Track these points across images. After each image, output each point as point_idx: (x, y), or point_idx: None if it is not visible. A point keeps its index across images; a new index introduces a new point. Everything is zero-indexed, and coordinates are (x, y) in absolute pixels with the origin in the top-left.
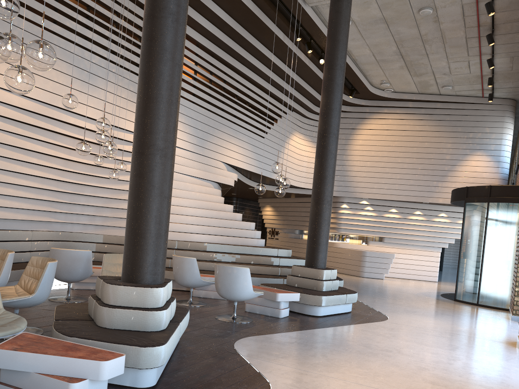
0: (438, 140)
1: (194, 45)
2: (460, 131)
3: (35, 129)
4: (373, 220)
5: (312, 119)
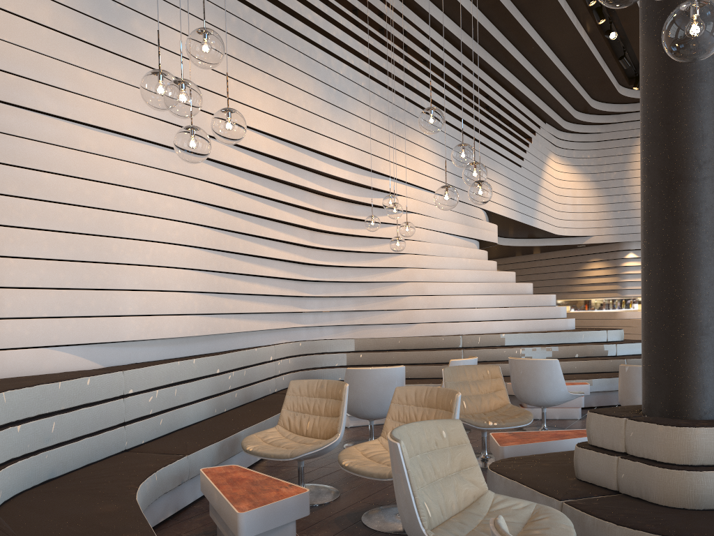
0: None
1: (440, 36)
2: None
3: (282, 188)
4: None
5: (571, 131)
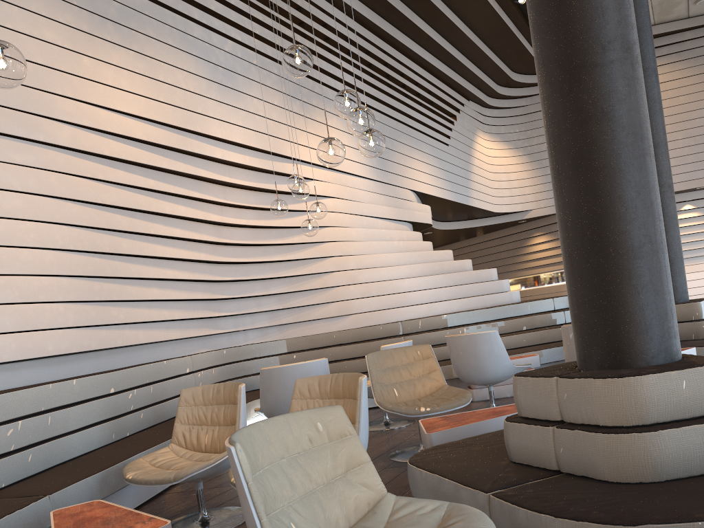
0: (699, 88)
1: (340, 12)
2: None
3: (171, 178)
4: None
5: (496, 107)
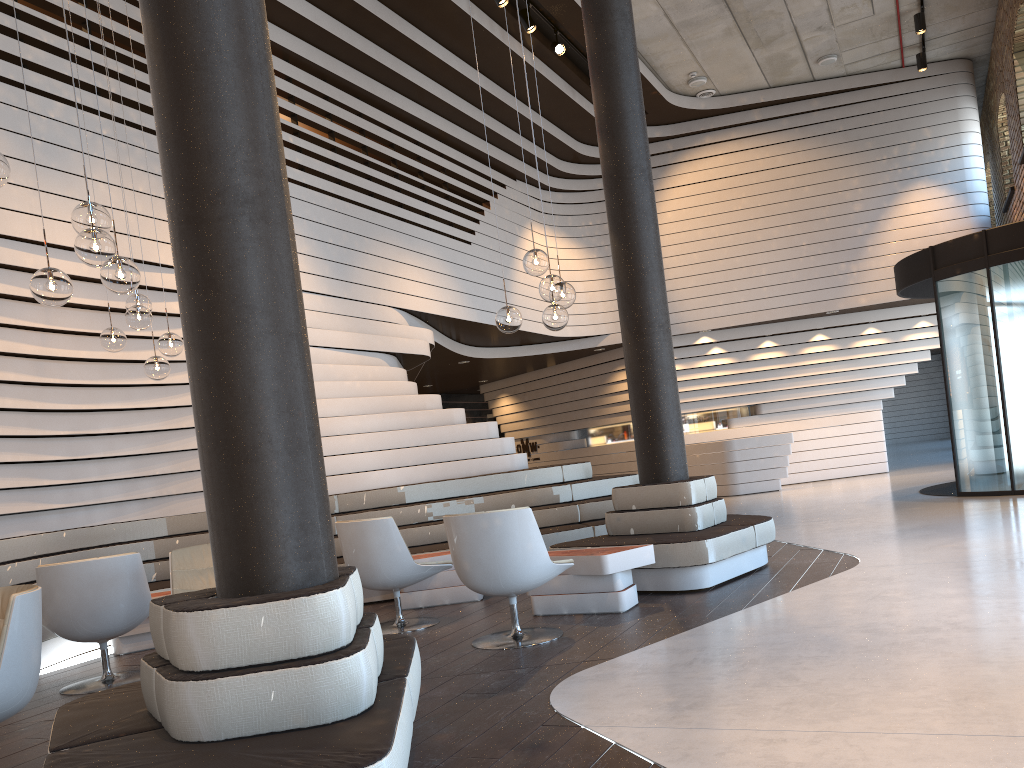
0: (829, 177)
1: (278, 59)
2: (873, 149)
3: None
4: (731, 373)
5: (560, 189)
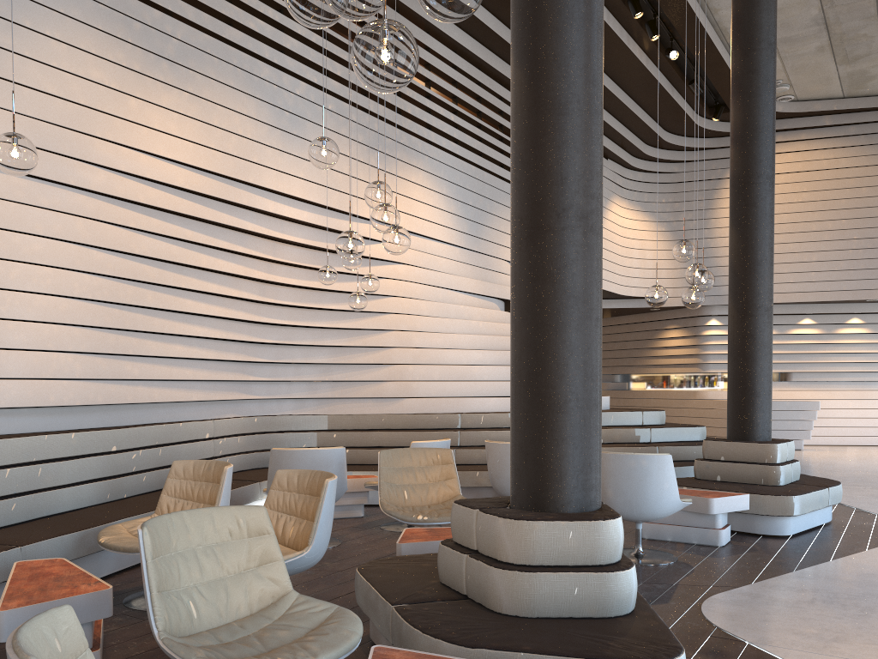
0: None
1: (449, 50)
2: None
3: (212, 230)
4: None
5: (641, 170)
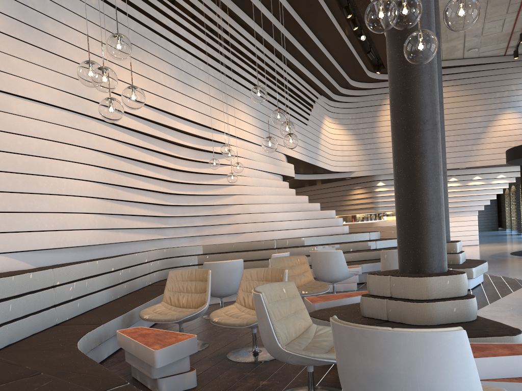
0: (466, 104)
1: (250, 35)
2: (487, 92)
3: (151, 140)
4: None
5: (338, 101)
